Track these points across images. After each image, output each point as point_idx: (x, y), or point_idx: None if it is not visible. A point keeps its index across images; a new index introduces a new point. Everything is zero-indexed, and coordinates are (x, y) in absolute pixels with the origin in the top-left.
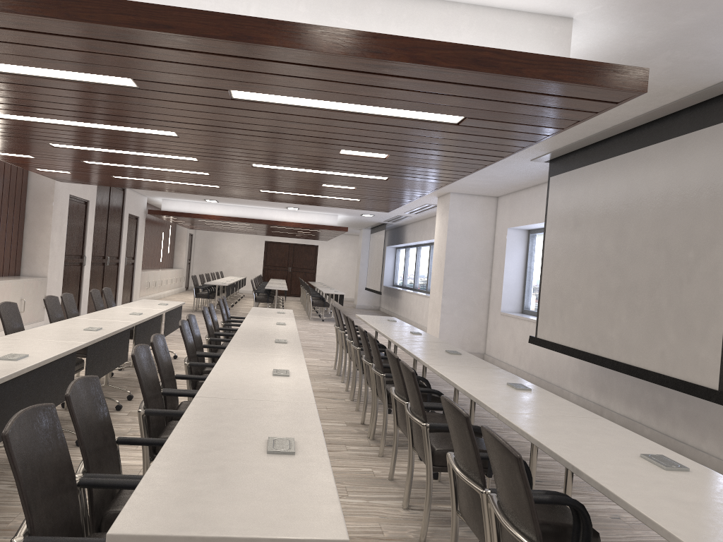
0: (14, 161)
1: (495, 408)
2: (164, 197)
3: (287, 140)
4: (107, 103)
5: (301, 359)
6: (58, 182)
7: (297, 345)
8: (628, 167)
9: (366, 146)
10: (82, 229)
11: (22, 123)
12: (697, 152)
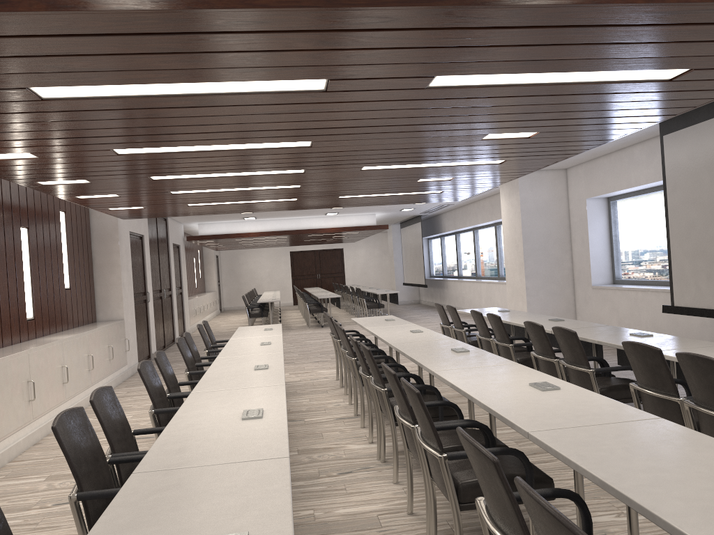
0: (92, 203)
1: None
2: (201, 221)
3: (436, 132)
4: (268, 116)
5: (524, 367)
6: (120, 220)
7: (483, 352)
8: None
9: (524, 125)
10: (141, 265)
11: (141, 157)
12: None
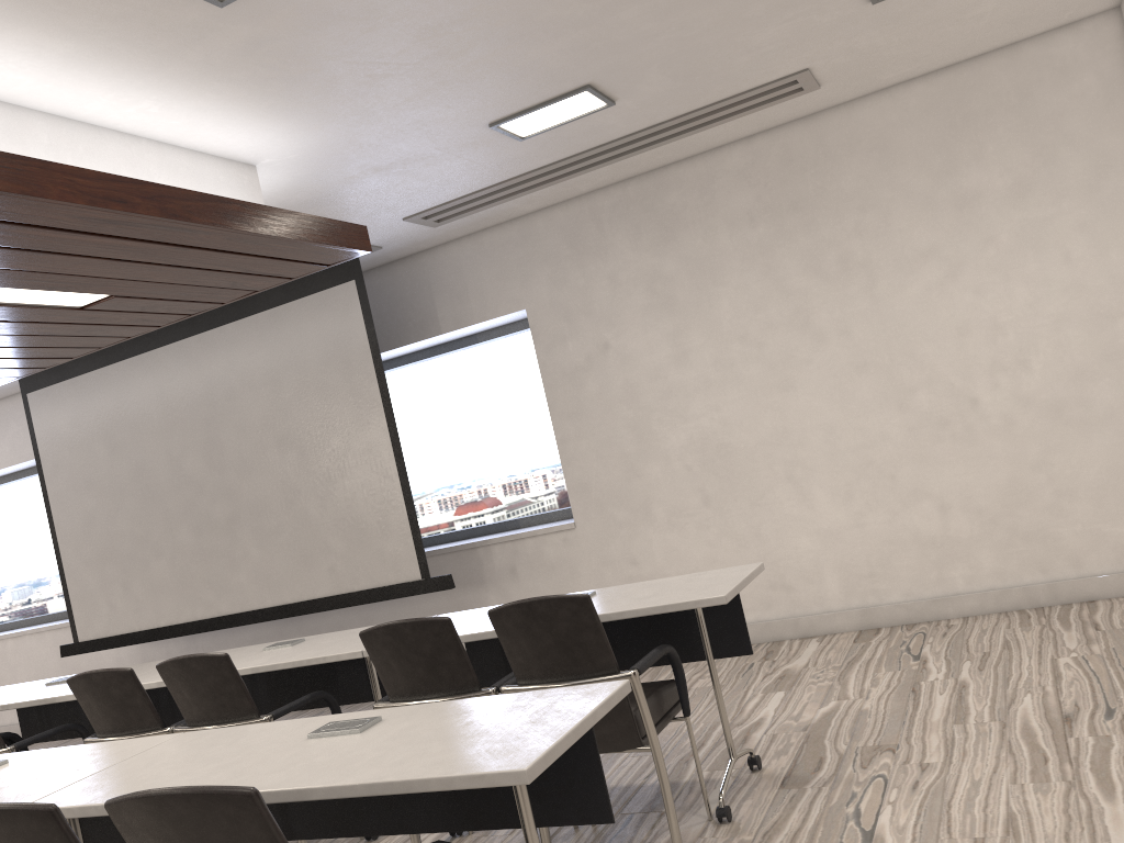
0: None
1: (347, 651)
2: None
3: None
4: None
5: None
6: None
7: None
8: (195, 356)
9: None
10: None
11: None
12: (307, 323)
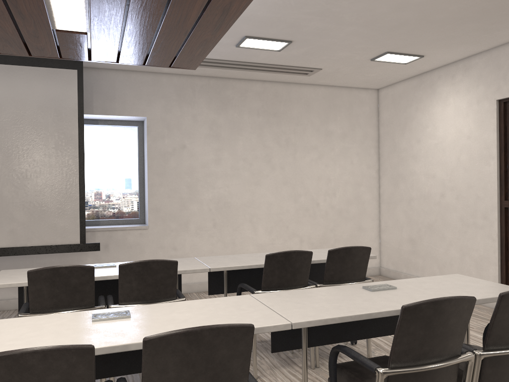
0: None
1: (198, 268)
2: None
3: None
4: None
5: None
6: None
7: None
8: None
9: None
10: None
11: None
12: (34, 82)
